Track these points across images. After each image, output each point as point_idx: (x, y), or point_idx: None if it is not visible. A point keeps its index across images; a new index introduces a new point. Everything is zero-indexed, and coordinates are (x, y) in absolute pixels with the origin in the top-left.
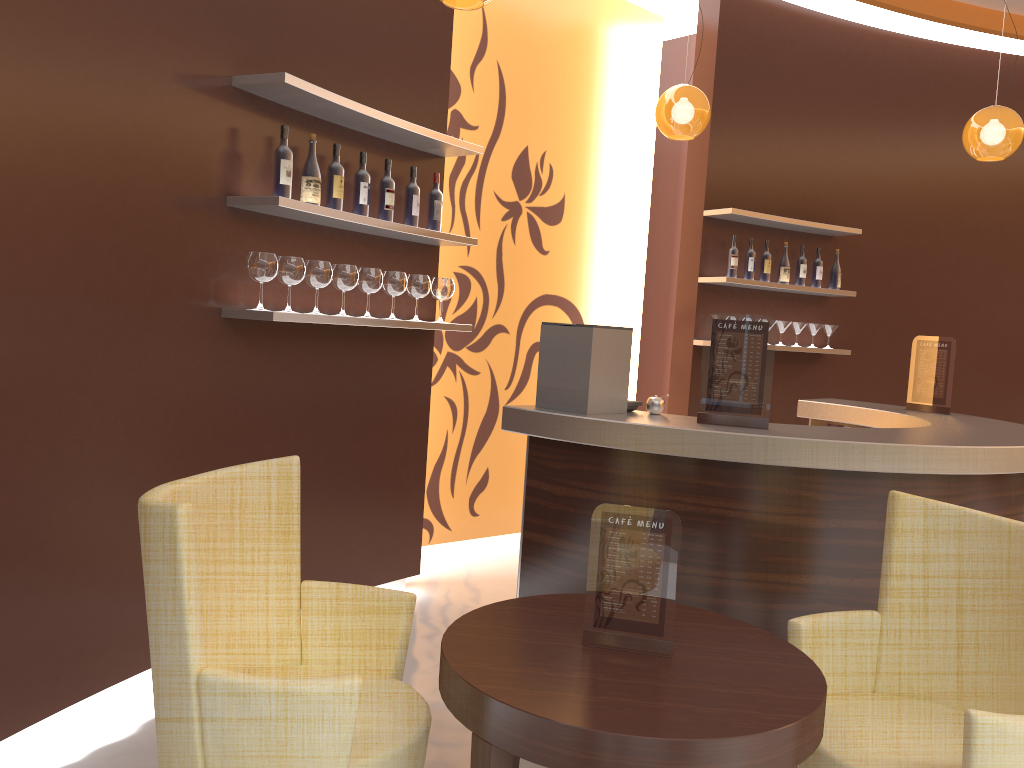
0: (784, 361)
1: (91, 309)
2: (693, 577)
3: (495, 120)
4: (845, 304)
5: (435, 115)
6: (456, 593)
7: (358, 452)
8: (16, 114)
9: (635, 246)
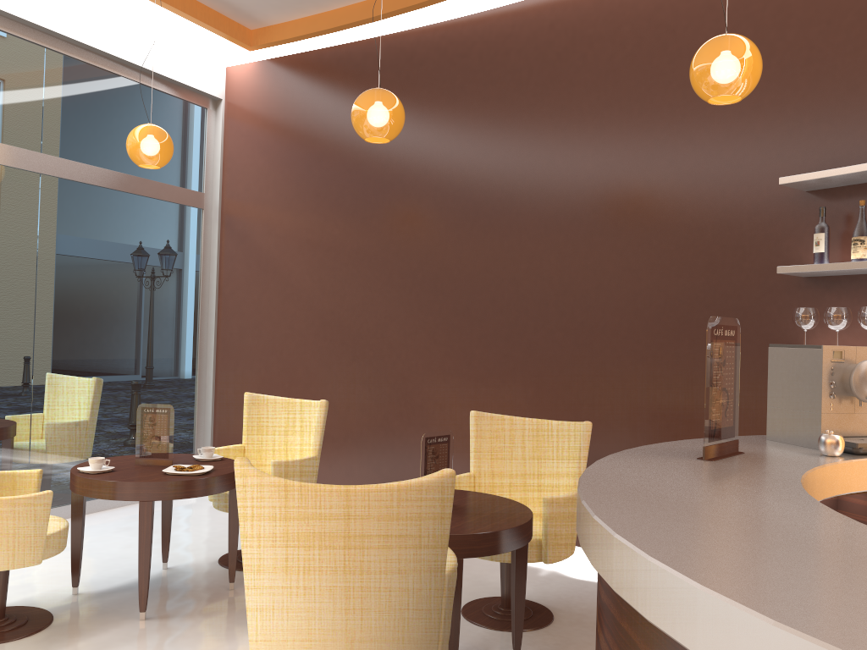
0: None
1: (693, 353)
2: None
3: None
4: None
5: None
6: None
7: None
8: (647, 264)
9: None
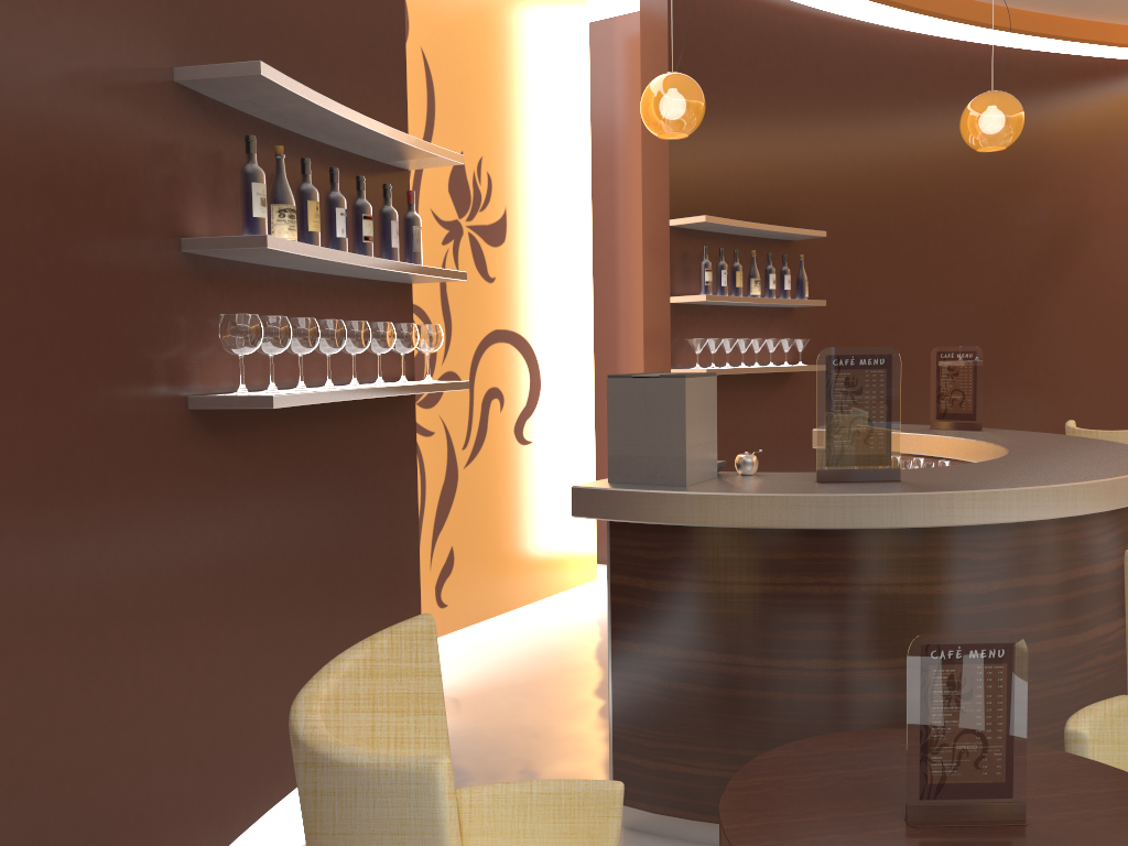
0: (758, 383)
1: (37, 424)
2: (846, 672)
3: (425, 121)
4: (810, 314)
5: (395, 116)
6: (469, 715)
7: (349, 561)
8: None
9: (581, 265)
